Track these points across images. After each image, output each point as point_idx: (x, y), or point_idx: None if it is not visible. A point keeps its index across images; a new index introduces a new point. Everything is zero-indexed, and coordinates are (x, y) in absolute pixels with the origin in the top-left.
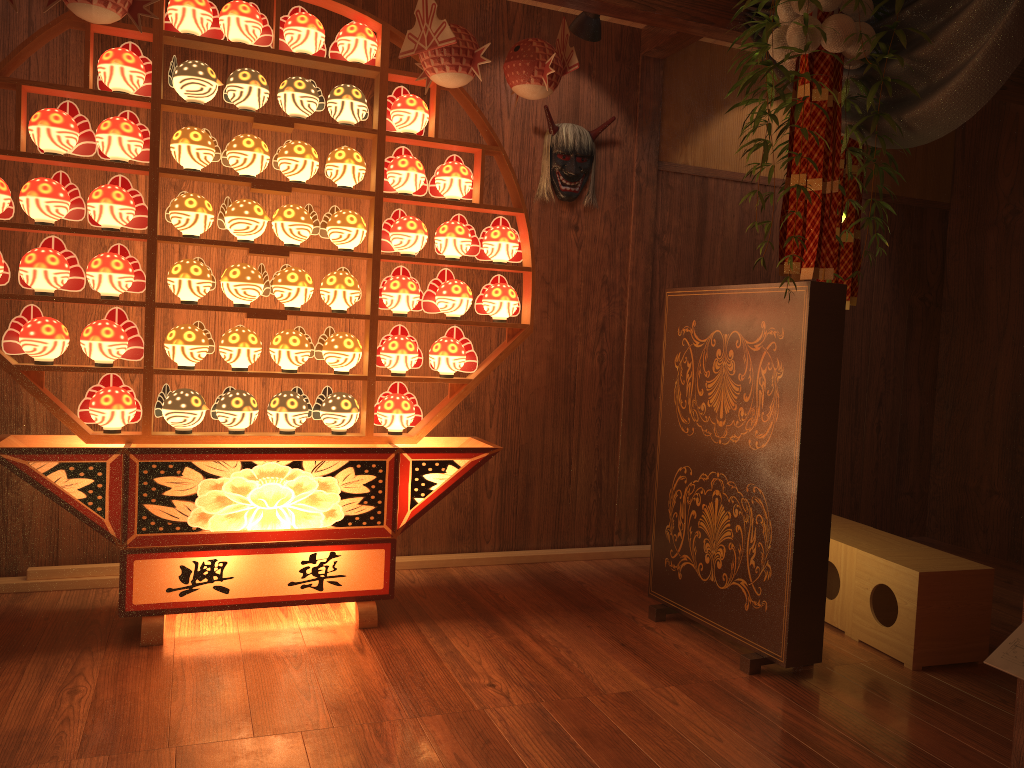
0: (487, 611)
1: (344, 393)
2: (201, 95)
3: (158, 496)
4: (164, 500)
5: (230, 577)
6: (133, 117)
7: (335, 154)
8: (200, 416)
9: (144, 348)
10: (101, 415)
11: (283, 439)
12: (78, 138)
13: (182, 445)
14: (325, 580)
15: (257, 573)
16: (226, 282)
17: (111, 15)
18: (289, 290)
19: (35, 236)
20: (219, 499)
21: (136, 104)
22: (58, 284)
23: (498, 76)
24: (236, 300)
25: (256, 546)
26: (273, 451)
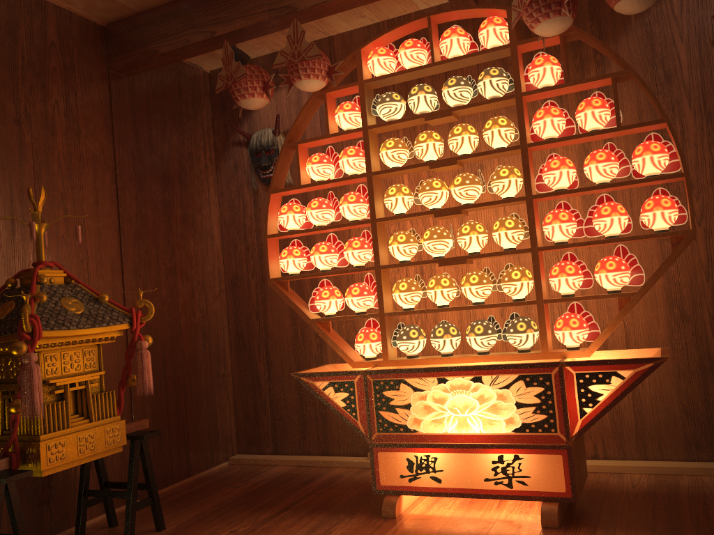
0: (680, 527)
1: (522, 317)
2: (391, 114)
3: (386, 405)
4: (390, 408)
5: (440, 470)
6: (363, 144)
7: (485, 125)
8: (418, 344)
9: (377, 298)
10: (358, 348)
11: (476, 358)
12: (332, 167)
13: (424, 366)
14: (513, 479)
15: (459, 468)
16: (422, 242)
17: (315, 82)
18: (464, 239)
19: (355, 236)
20: (425, 407)
21: (358, 134)
22: (329, 263)
23: (665, 9)
24: (432, 254)
25: (456, 446)
26: (458, 369)
